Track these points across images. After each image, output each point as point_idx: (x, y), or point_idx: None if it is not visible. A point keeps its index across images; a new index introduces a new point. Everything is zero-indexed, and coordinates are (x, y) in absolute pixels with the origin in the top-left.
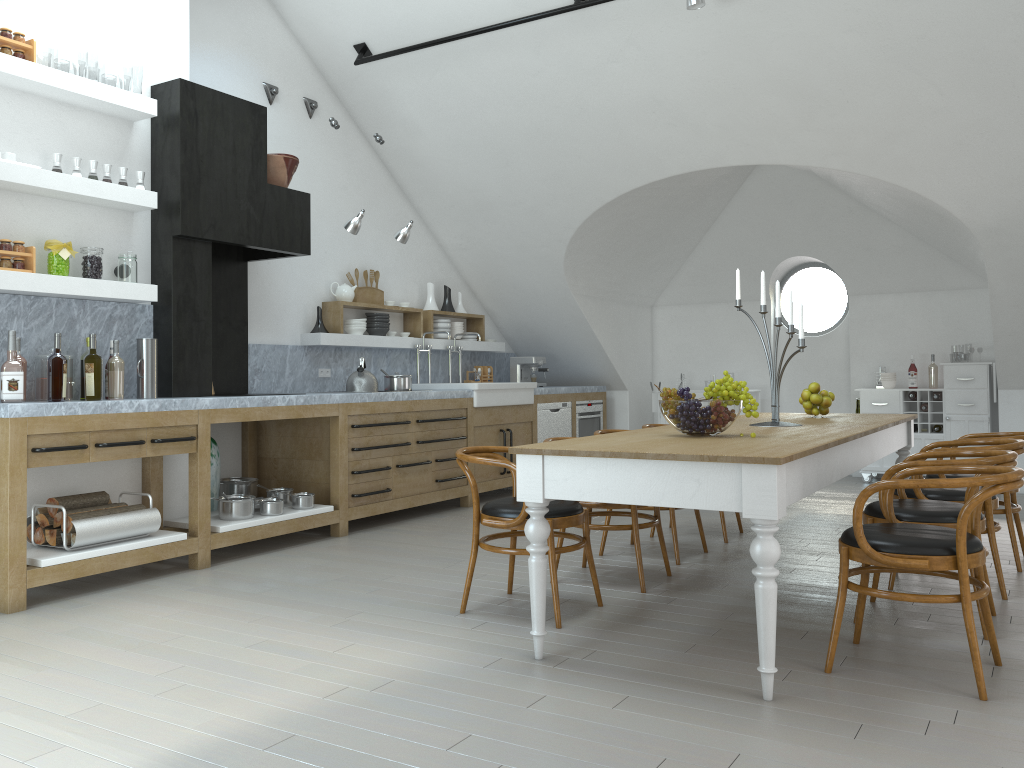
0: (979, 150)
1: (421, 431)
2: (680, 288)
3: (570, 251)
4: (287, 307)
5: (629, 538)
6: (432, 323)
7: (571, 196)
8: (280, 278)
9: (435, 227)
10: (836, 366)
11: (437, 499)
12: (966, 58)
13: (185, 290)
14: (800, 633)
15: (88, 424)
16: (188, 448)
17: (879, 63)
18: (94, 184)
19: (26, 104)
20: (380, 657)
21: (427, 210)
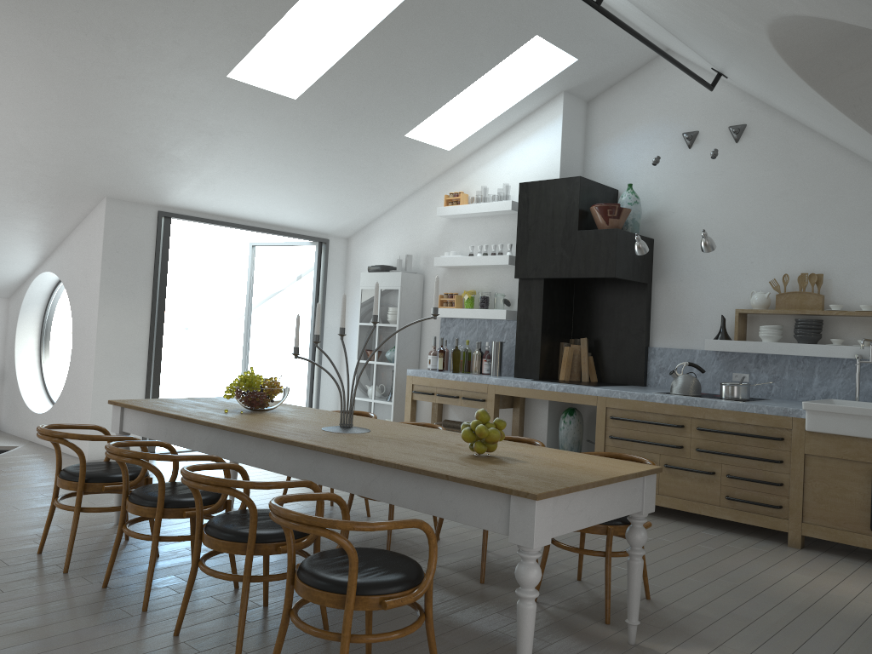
0: None
1: (705, 439)
2: None
3: None
4: (700, 317)
5: (572, 571)
6: None
7: None
8: (693, 292)
9: None
10: None
11: (726, 516)
12: None
13: (525, 311)
14: None
15: (434, 383)
16: (482, 406)
17: None
18: (477, 258)
19: (473, 223)
20: (268, 490)
21: None
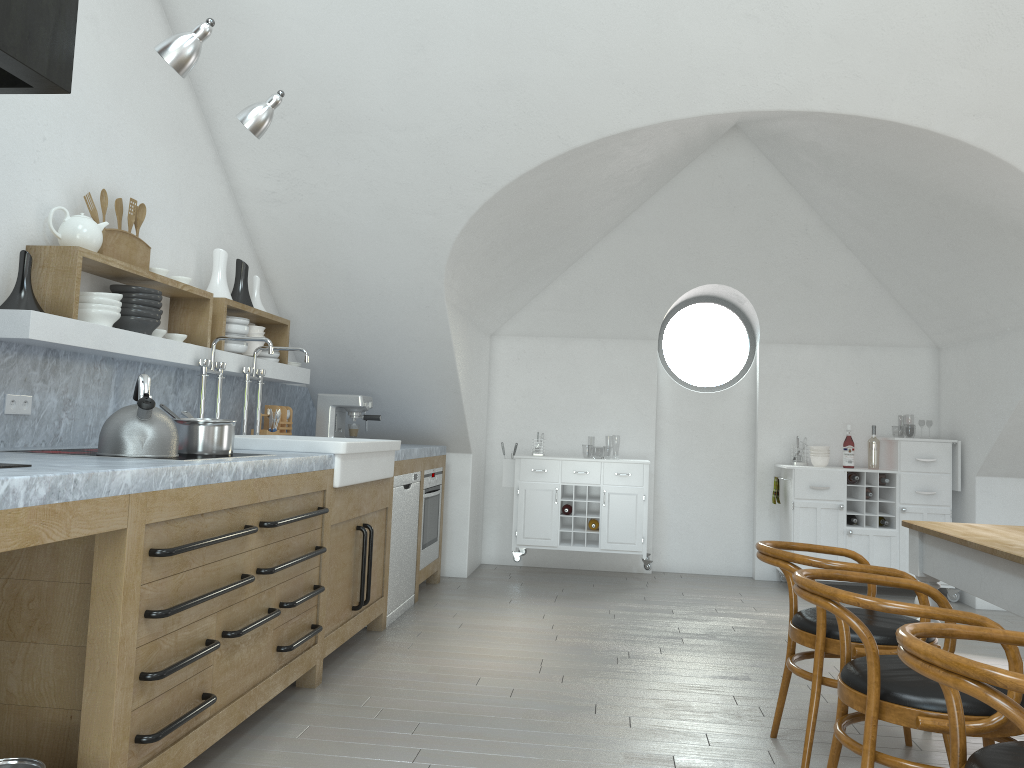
0: None
1: (264, 545)
2: (540, 313)
3: (469, 227)
4: None
5: None
6: (224, 322)
7: (516, 127)
8: None
9: (233, 153)
10: (735, 433)
11: (277, 689)
12: None
13: None
14: None
15: None
16: None
17: None
18: None
19: None
20: None
21: (228, 118)
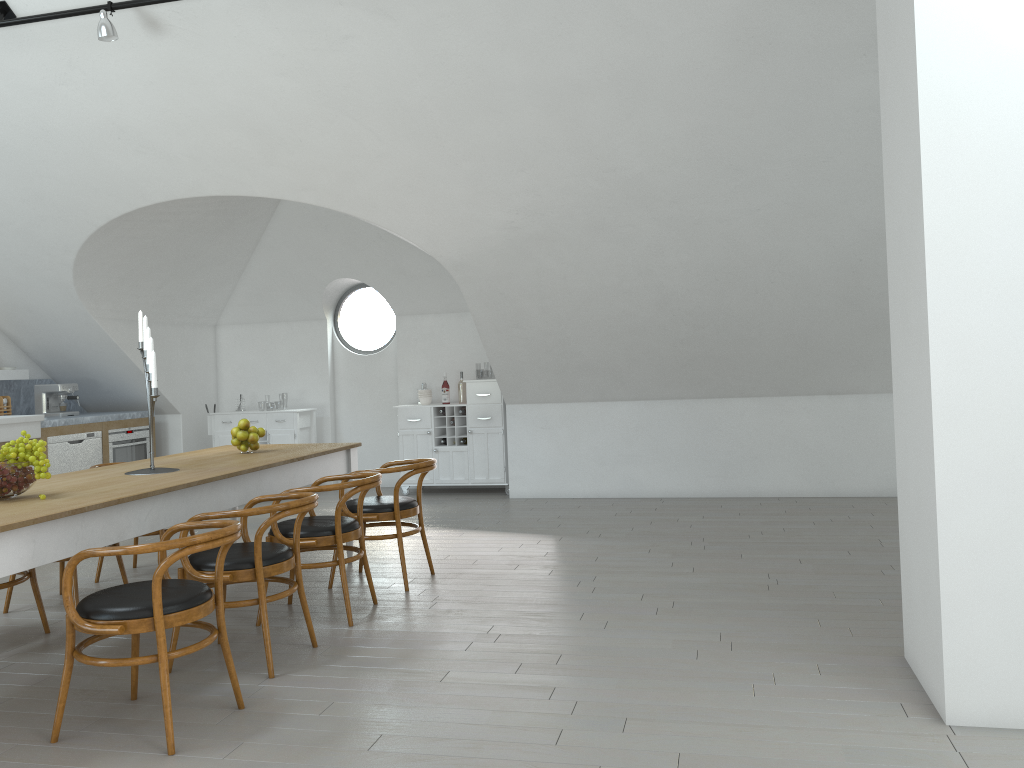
0: (427, 192)
1: None
2: (239, 307)
3: (79, 274)
4: None
5: None
6: None
7: (61, 218)
8: None
9: None
10: (388, 383)
11: None
12: (391, 109)
13: None
14: (92, 693)
15: None
16: None
17: (318, 107)
18: None
19: None
20: None
21: None
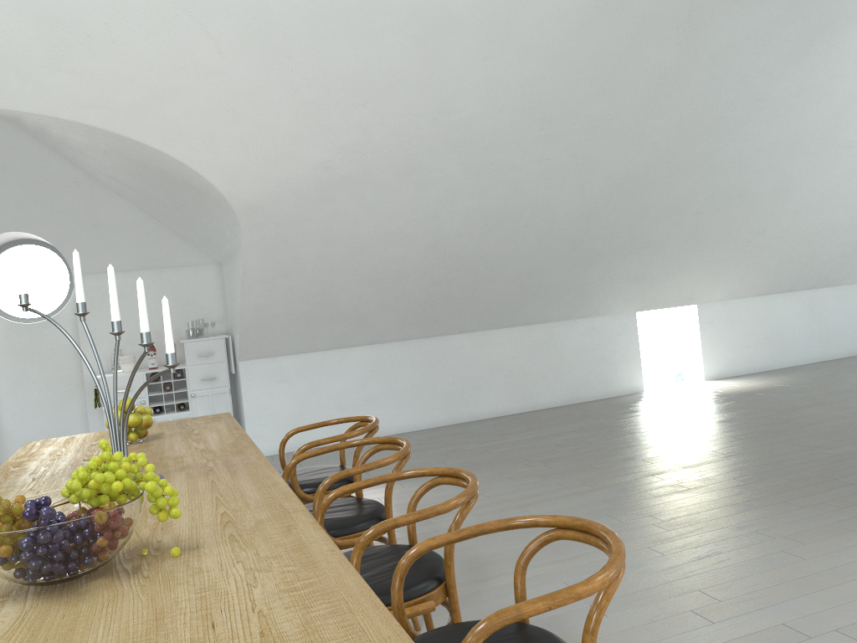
0: (250, 122)
1: None
2: None
3: None
4: None
5: None
6: None
7: None
8: None
9: None
10: (64, 353)
11: None
12: (249, 16)
13: None
14: None
15: None
16: None
17: None
18: None
19: None
20: None
21: None
